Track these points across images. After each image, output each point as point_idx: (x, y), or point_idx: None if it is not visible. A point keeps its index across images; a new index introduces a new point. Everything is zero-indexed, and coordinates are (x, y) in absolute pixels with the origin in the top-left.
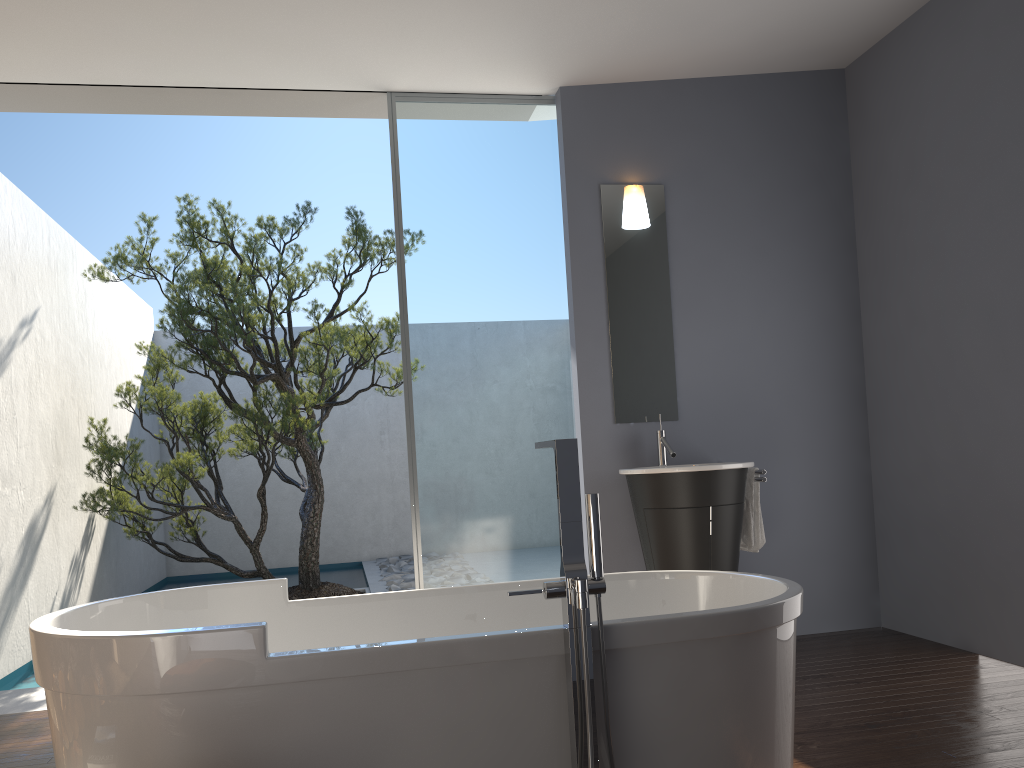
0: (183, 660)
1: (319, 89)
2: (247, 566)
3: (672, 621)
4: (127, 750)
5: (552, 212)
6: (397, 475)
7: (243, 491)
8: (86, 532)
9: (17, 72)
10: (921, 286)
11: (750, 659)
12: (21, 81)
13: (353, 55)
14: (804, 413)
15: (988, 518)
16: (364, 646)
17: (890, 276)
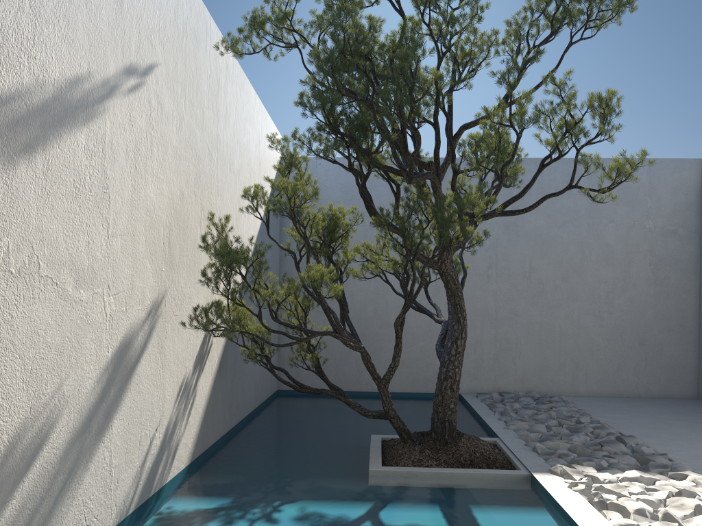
0: None
1: None
2: (350, 387)
3: None
4: None
5: None
6: (501, 311)
7: (351, 315)
8: (201, 350)
9: None
10: None
11: None
12: None
13: None
14: None
15: None
16: None
17: None
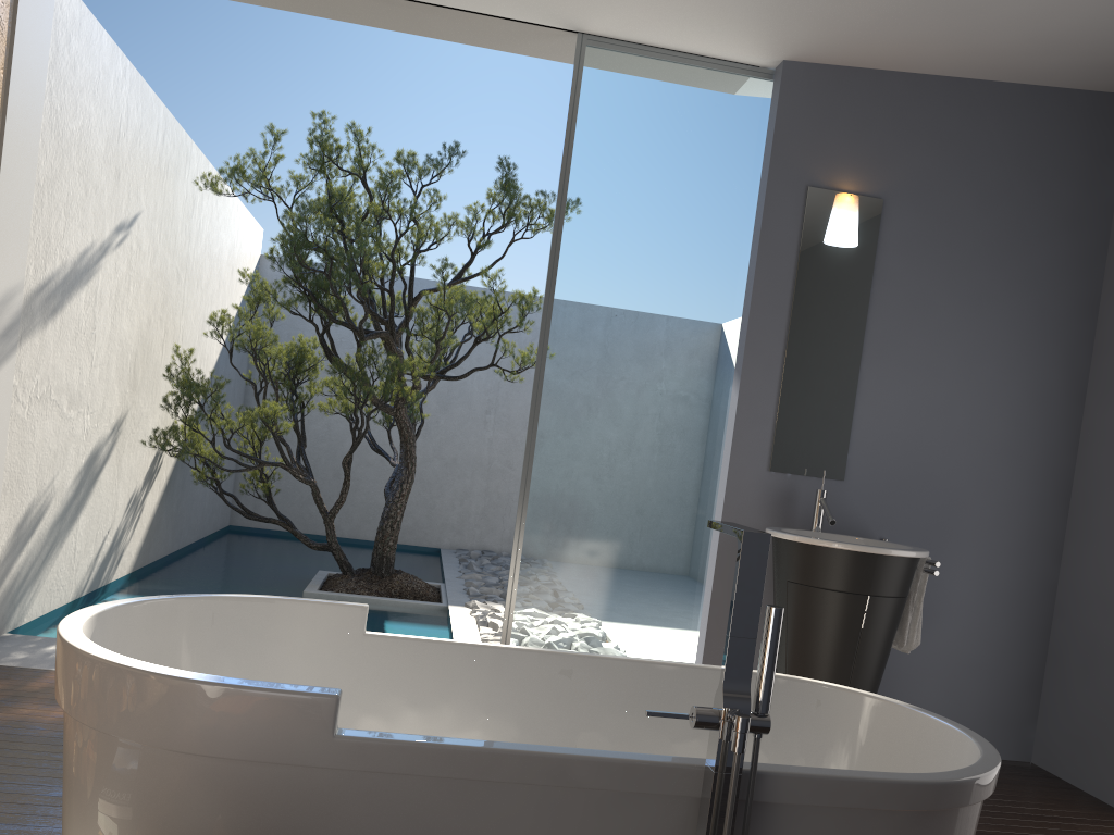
0: (232, 720)
1: (500, 16)
2: (316, 530)
3: (842, 781)
4: (147, 811)
5: (744, 209)
6: (496, 462)
7: (326, 448)
8: (151, 468)
9: None
10: None
11: None
12: None
13: None
14: (993, 499)
15: None
16: (455, 742)
17: None
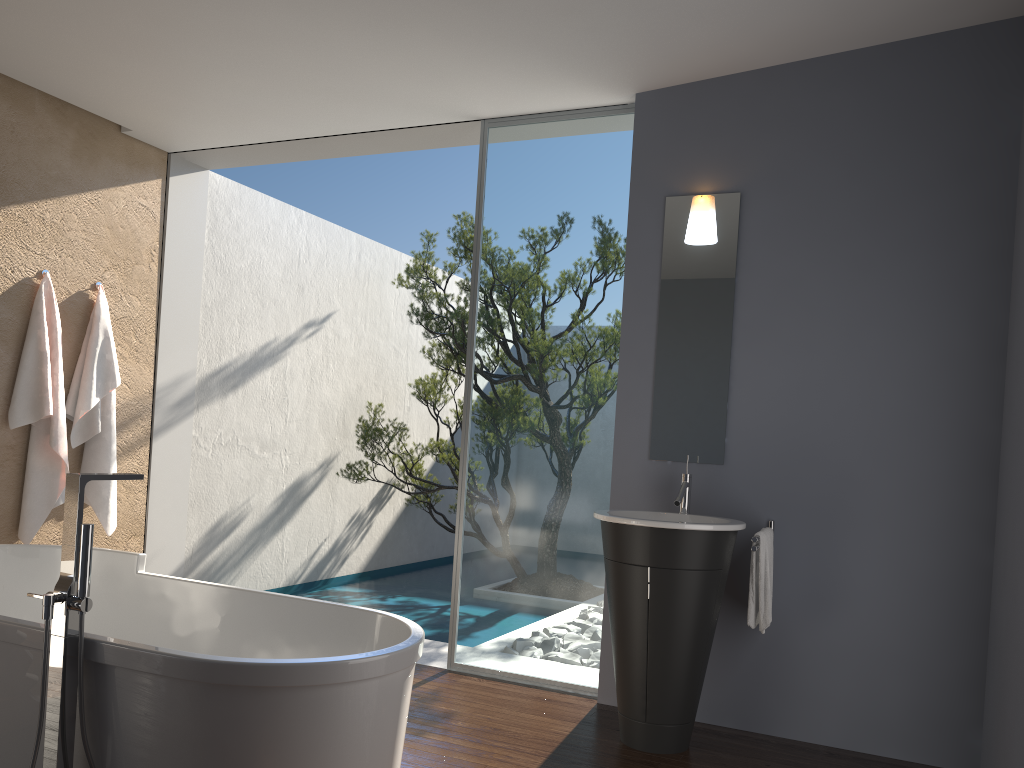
0: None
1: (425, 124)
2: None
3: (142, 652)
4: None
5: (624, 228)
6: None
7: None
8: (379, 495)
9: (221, 139)
10: (1022, 320)
11: (218, 710)
12: (230, 145)
13: (415, 95)
14: (896, 475)
15: (1011, 659)
16: None
17: (1016, 303)
